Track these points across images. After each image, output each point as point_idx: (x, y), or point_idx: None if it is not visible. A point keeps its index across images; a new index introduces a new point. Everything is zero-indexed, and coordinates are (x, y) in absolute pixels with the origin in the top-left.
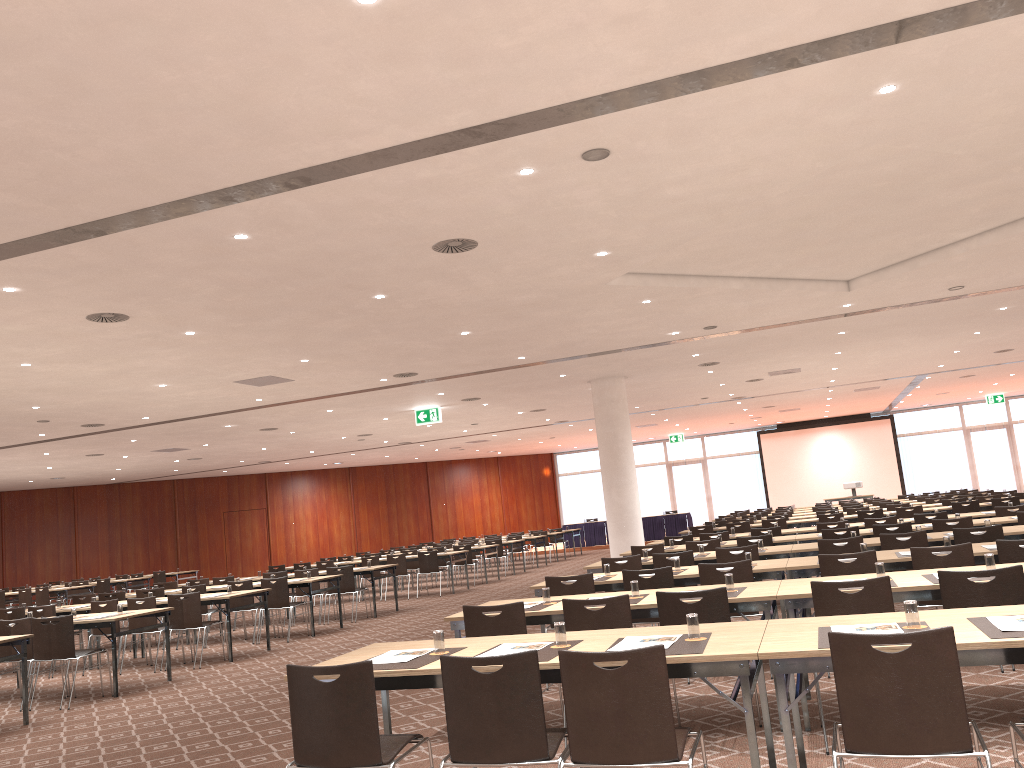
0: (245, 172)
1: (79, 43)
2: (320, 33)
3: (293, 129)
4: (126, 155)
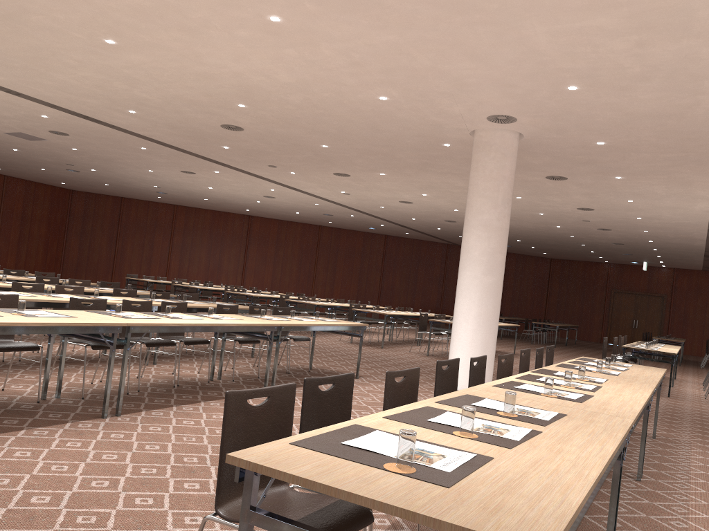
0: (707, 125)
1: (566, 123)
2: (591, 97)
3: (672, 112)
4: (657, 136)
